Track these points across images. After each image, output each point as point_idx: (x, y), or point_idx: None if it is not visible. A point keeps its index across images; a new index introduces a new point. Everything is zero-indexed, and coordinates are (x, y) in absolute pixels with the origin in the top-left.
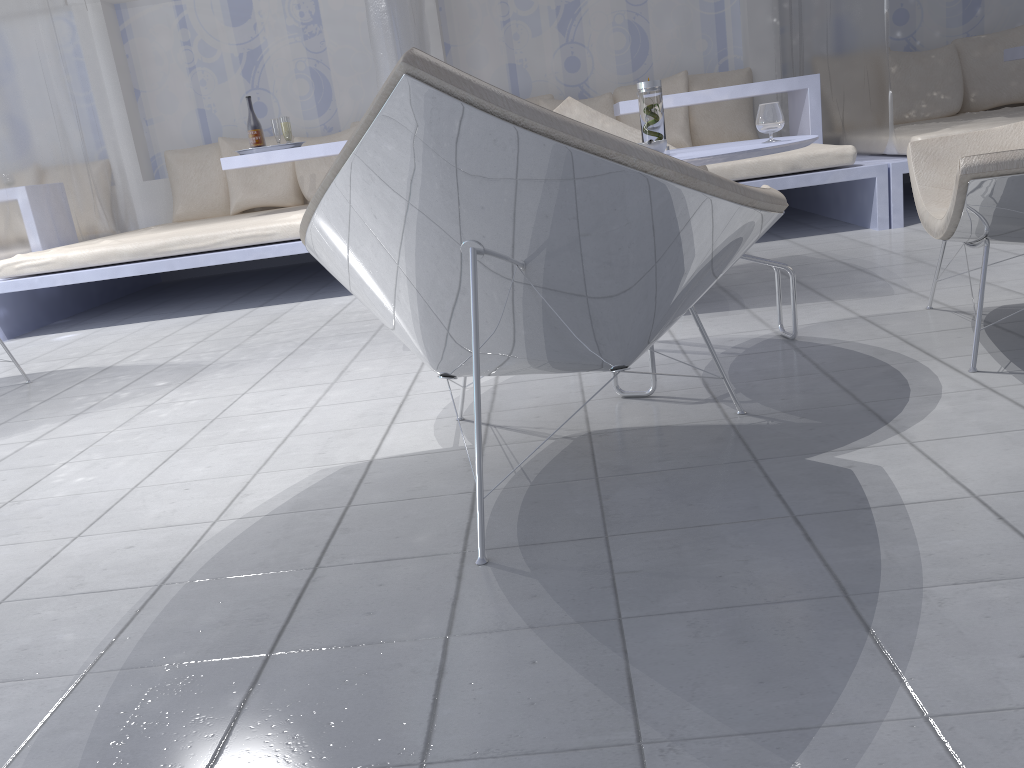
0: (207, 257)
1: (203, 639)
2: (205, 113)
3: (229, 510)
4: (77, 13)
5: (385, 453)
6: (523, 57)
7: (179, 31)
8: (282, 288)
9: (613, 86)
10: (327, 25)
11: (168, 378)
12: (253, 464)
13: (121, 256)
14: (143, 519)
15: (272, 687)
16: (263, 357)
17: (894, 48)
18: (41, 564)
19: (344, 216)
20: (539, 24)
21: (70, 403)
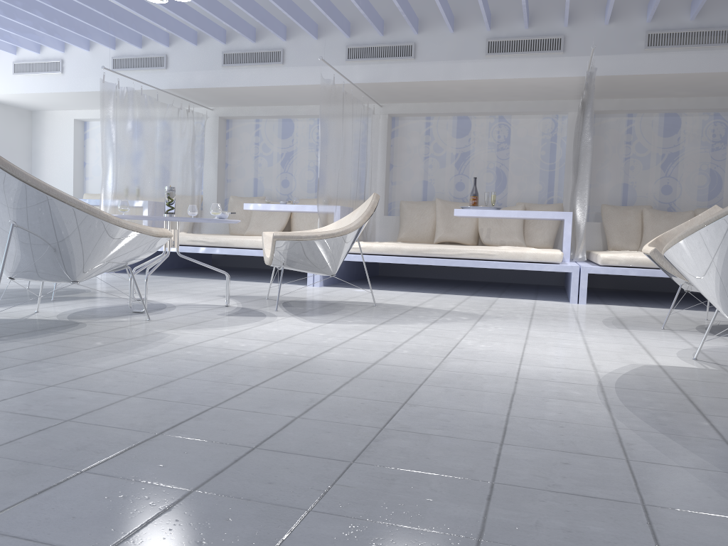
0: (451, 261)
1: (656, 405)
2: (427, 183)
3: (597, 369)
4: (376, 119)
5: (664, 364)
6: (634, 180)
7: (424, 136)
8: (472, 289)
9: (692, 207)
10: (513, 145)
11: (465, 316)
12: (583, 356)
13: (402, 251)
14: (549, 364)
15: (720, 423)
16: (514, 317)
17: None
18: (516, 369)
19: (723, 231)
20: (648, 162)
21: (419, 317)
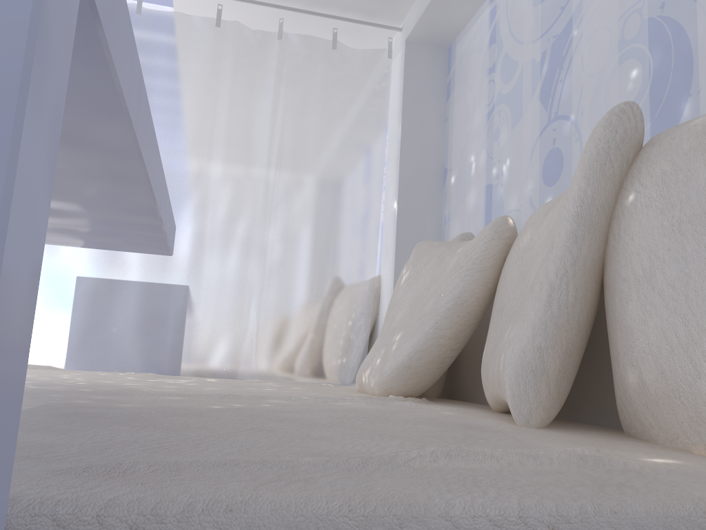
0: None
1: None
2: None
3: None
4: None
5: None
6: None
7: None
8: None
9: None
10: None
11: None
12: None
13: None
14: None
15: None
16: None
17: None
18: None
19: None
20: None
21: None
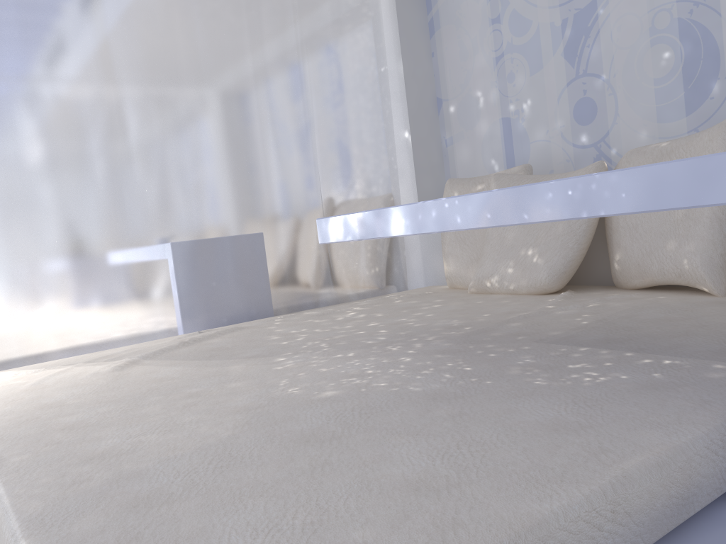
0: None
1: None
2: None
3: None
4: None
5: None
6: None
7: None
8: None
9: None
10: None
11: None
12: None
13: None
14: None
15: None
16: None
17: (579, 160)
18: None
19: None
20: None
21: None
